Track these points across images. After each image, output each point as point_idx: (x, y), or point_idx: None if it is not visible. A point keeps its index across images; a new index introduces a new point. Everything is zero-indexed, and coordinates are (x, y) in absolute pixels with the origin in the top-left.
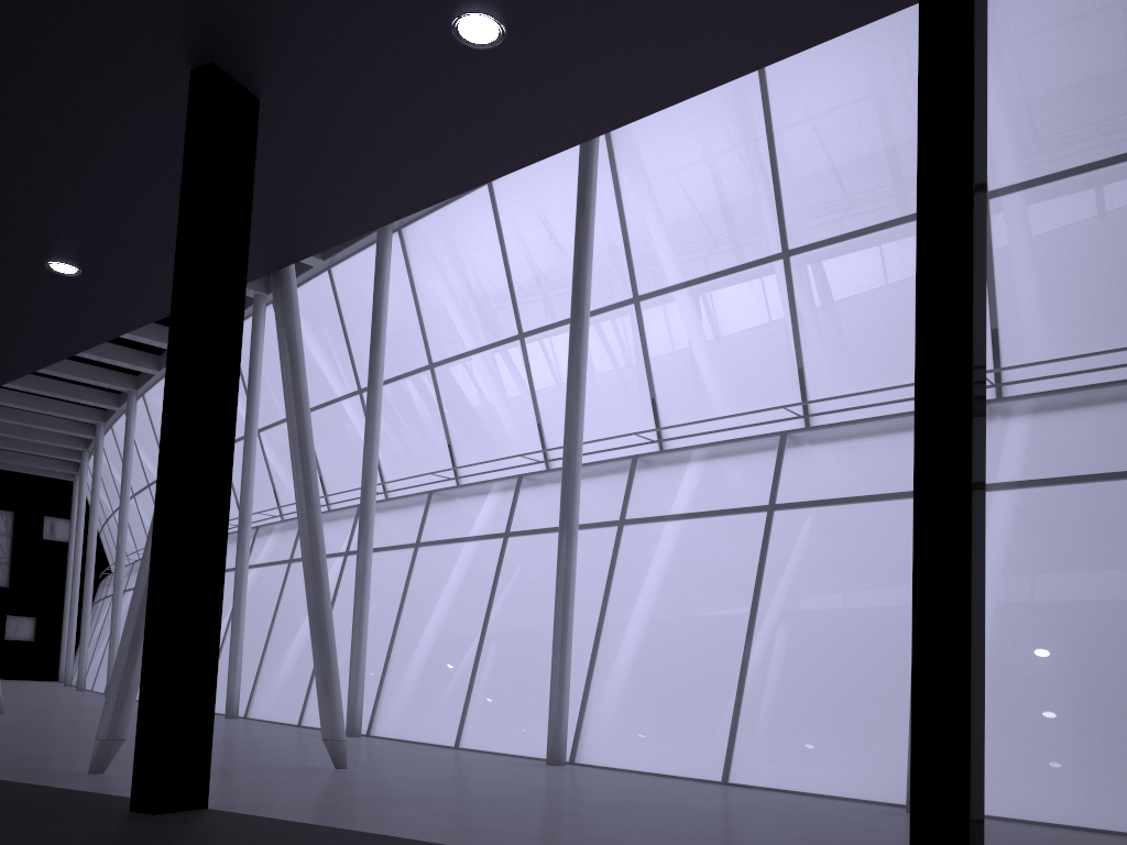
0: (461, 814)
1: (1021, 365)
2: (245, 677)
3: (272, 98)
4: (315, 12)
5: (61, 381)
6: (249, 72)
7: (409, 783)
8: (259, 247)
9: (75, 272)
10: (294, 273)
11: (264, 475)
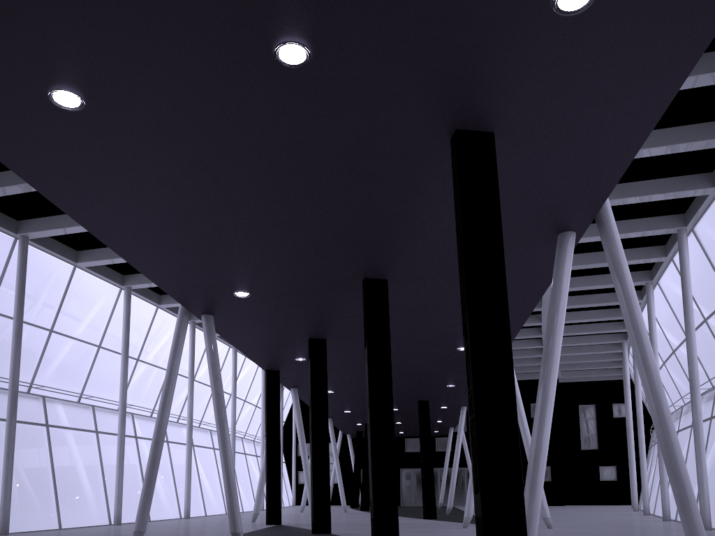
0: None
1: None
2: None
3: (499, 127)
4: (476, 66)
5: (592, 323)
6: (476, 121)
7: None
8: (568, 212)
9: None
10: (611, 216)
11: None
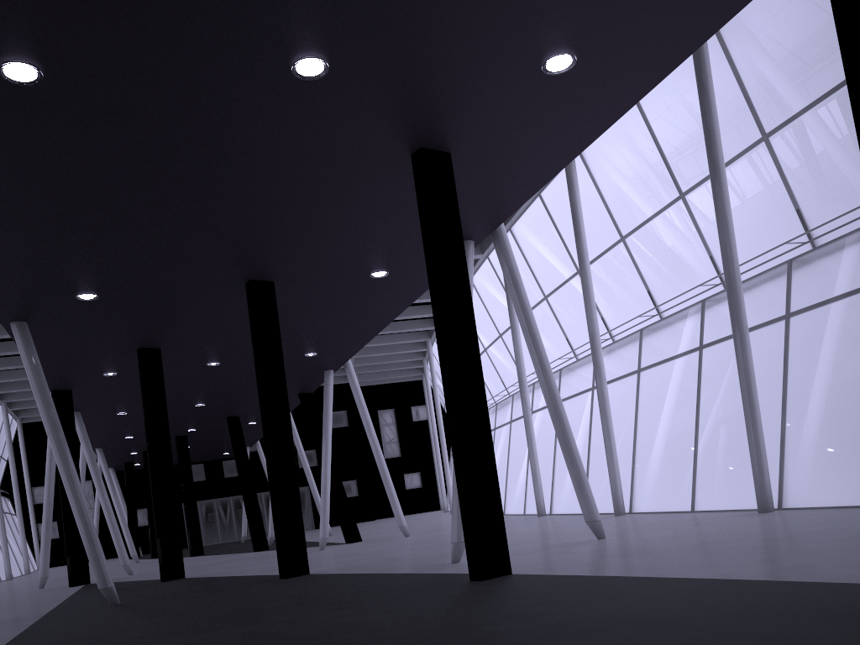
0: (669, 557)
1: None
2: (547, 486)
3: (456, 149)
4: (464, 100)
5: (400, 321)
6: (440, 142)
7: (644, 542)
8: (477, 224)
9: (385, 274)
10: (503, 228)
11: None
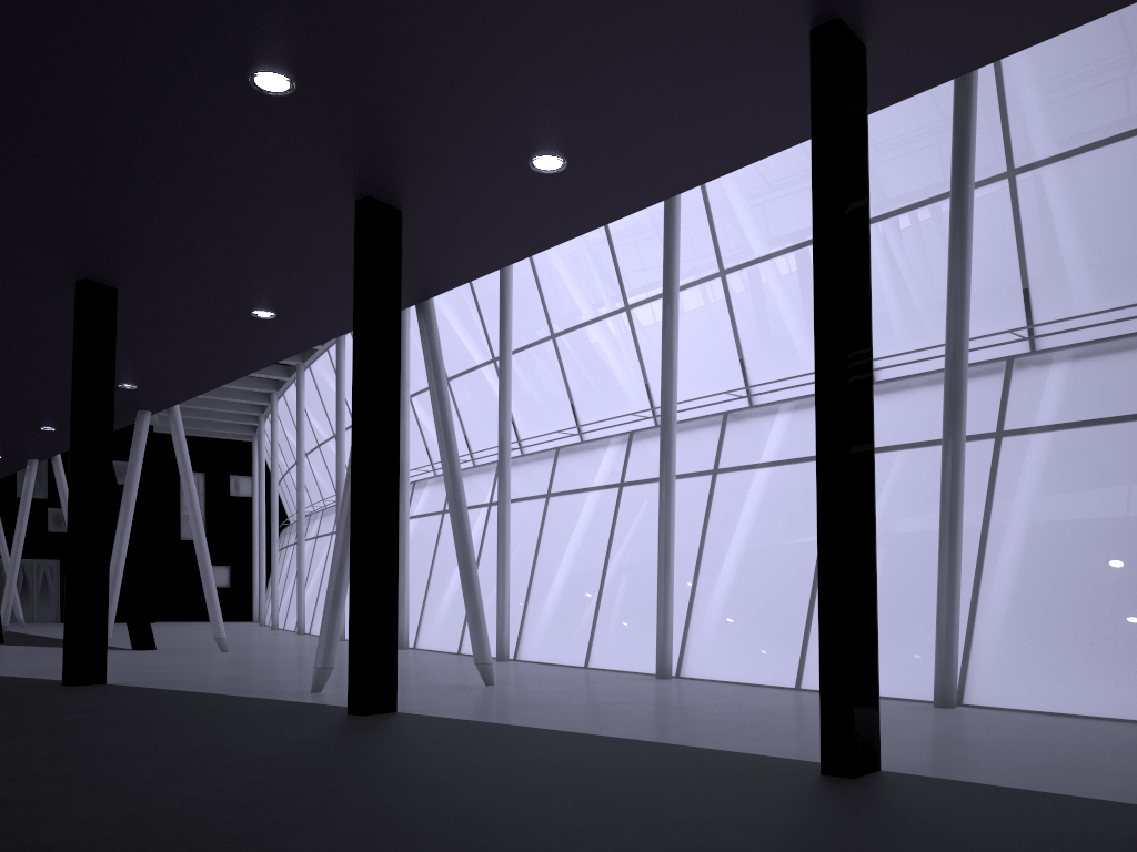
0: (571, 713)
1: (1043, 324)
2: (412, 613)
3: (410, 209)
4: (436, 165)
5: None
6: (394, 198)
7: (540, 694)
8: (405, 290)
9: (272, 316)
10: (432, 300)
11: (417, 431)
